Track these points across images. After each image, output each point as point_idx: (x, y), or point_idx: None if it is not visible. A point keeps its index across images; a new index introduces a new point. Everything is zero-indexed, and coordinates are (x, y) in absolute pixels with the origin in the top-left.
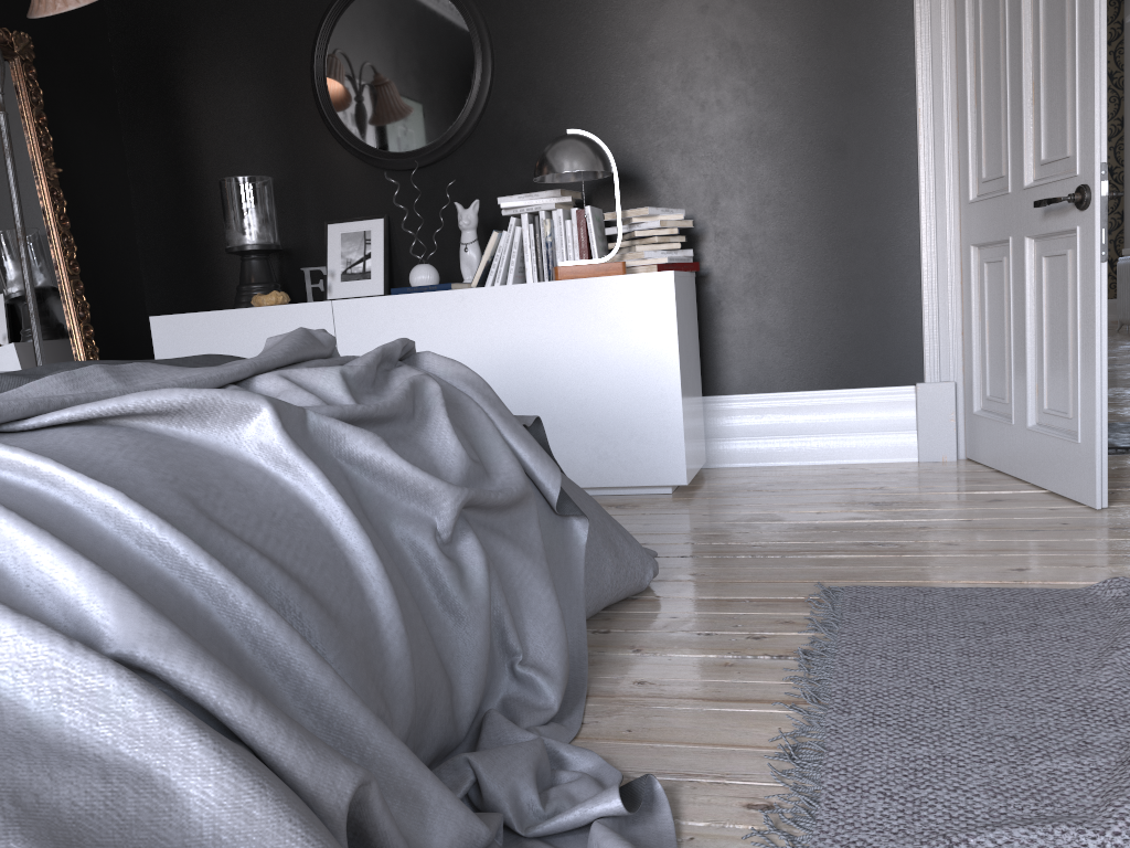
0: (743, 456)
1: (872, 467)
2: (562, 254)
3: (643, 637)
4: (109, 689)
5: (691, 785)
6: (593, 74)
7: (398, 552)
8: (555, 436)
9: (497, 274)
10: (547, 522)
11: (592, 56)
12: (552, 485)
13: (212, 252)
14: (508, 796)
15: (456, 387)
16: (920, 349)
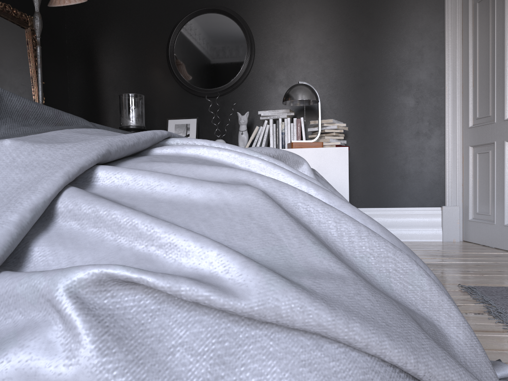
0: None
1: (423, 243)
2: (288, 138)
3: None
4: (414, 271)
5: None
6: (301, 61)
7: None
8: None
9: (256, 145)
10: None
11: (300, 53)
12: None
13: None
14: None
15: None
16: (444, 191)
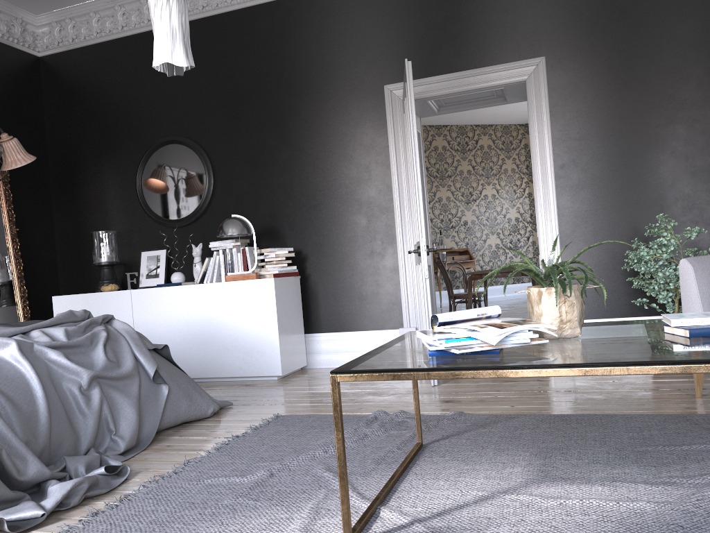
0: (325, 362)
1: None
2: (236, 268)
3: (189, 432)
4: None
5: (146, 471)
6: (257, 185)
7: (64, 392)
8: (225, 352)
9: (208, 277)
10: (148, 385)
11: (256, 178)
12: (151, 371)
13: (90, 264)
14: (73, 469)
15: (121, 333)
16: (401, 312)
